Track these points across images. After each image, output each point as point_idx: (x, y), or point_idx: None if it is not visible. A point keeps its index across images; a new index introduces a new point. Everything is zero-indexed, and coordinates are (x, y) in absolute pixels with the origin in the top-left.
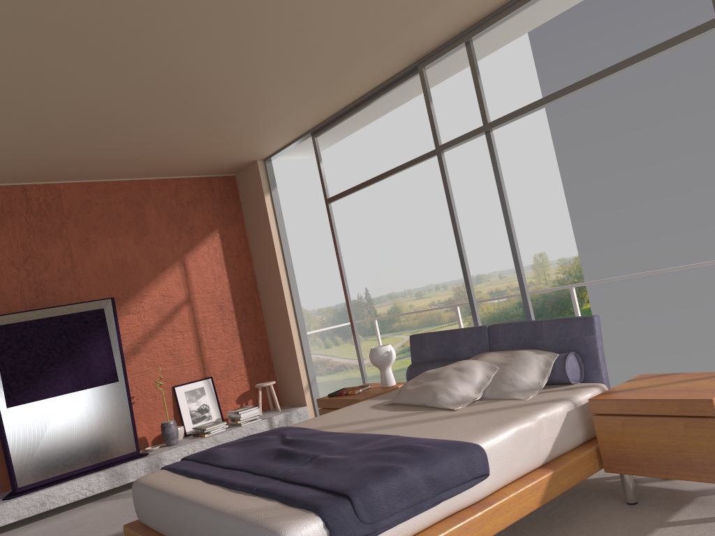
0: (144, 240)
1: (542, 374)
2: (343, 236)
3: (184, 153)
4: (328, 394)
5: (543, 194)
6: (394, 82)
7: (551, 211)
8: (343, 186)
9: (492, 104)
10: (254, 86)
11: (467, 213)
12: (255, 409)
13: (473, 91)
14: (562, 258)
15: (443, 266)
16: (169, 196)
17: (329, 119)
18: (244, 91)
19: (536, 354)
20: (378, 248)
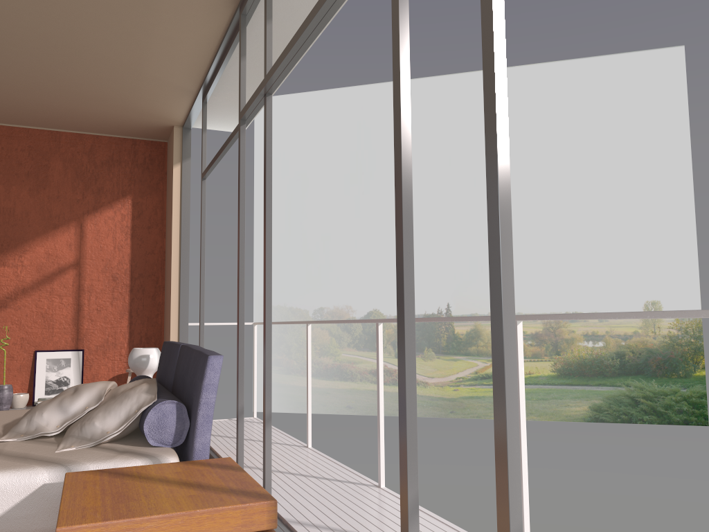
0: (40, 193)
1: (124, 422)
2: (434, 245)
3: (68, 103)
4: None
5: (670, 235)
6: (234, 34)
7: (676, 255)
8: (443, 193)
9: (626, 125)
10: (46, 18)
11: (574, 242)
12: None
13: (606, 109)
14: None
15: (536, 296)
16: (81, 152)
17: (204, 80)
18: (42, 25)
19: (144, 392)
20: (469, 263)
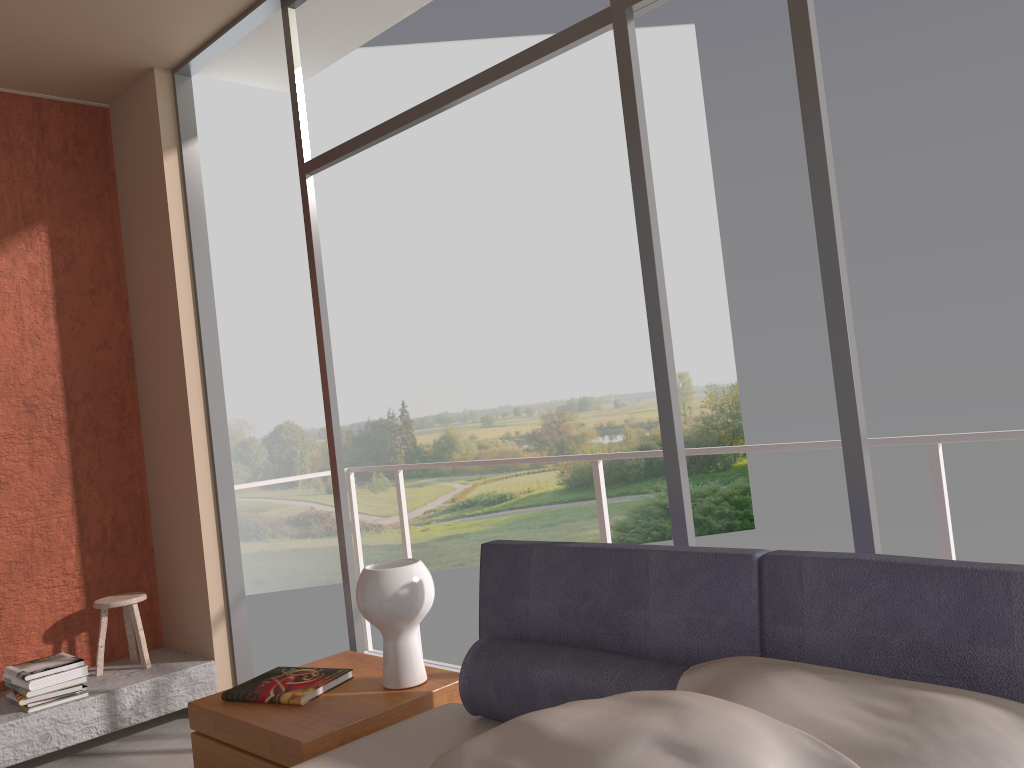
0: None
1: None
2: (373, 314)
3: None
4: (224, 693)
5: (694, 282)
6: None
7: (703, 309)
8: (381, 233)
9: None
10: None
11: (575, 298)
12: (74, 668)
13: (603, 108)
14: (713, 384)
15: (530, 379)
16: None
17: None
18: None
19: None
20: (430, 339)
